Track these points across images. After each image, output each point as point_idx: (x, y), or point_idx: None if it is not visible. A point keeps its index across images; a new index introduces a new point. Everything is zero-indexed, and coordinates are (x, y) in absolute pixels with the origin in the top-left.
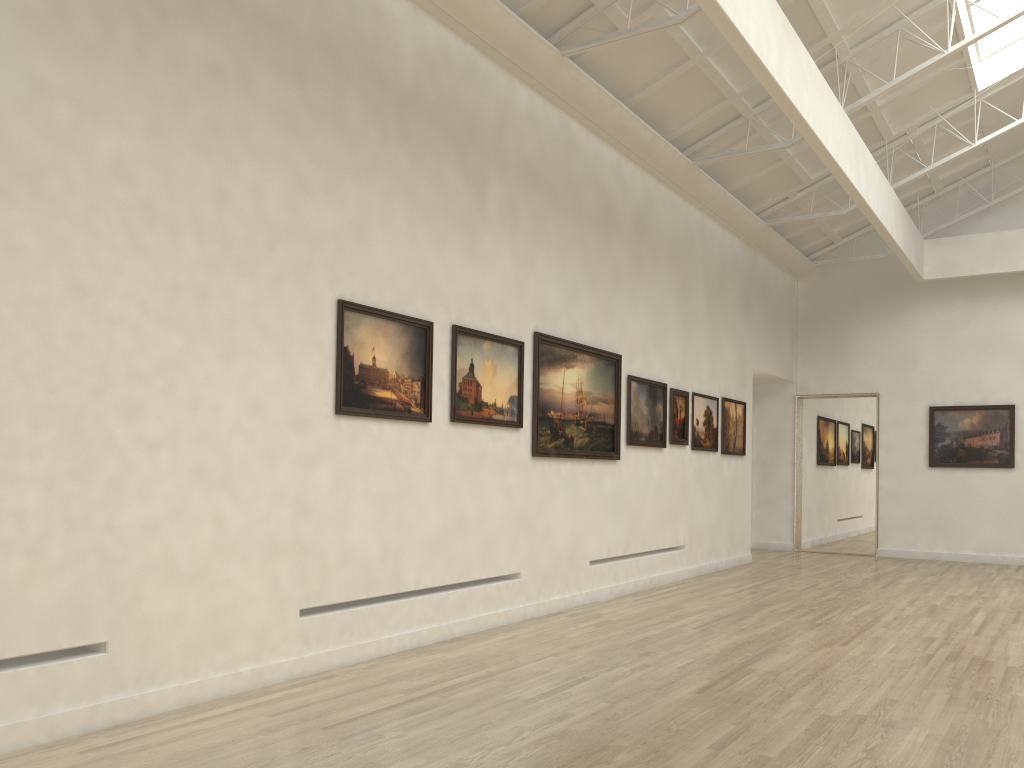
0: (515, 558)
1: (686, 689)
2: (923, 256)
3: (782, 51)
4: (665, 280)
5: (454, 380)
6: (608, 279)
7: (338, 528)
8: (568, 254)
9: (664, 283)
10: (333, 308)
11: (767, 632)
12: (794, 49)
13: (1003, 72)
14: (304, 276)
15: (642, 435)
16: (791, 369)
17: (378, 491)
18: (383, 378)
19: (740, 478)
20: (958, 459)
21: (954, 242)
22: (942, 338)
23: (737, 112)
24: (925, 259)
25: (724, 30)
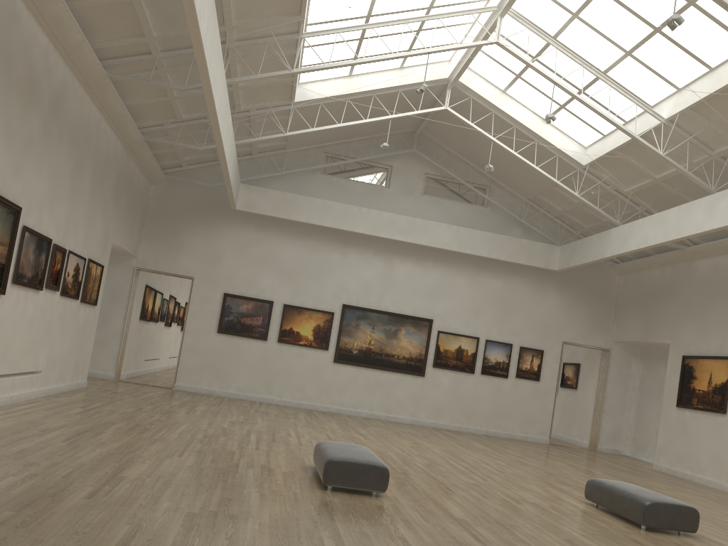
0: None
1: (77, 495)
2: (239, 194)
3: (209, 23)
4: (65, 156)
5: None
6: (22, 141)
7: None
8: None
9: (64, 159)
10: None
11: (122, 446)
12: (214, 26)
13: (310, 96)
14: None
15: (26, 277)
16: (136, 247)
17: None
18: None
19: (90, 322)
20: (236, 330)
21: (258, 190)
22: (239, 250)
23: (149, 50)
24: (239, 196)
25: None
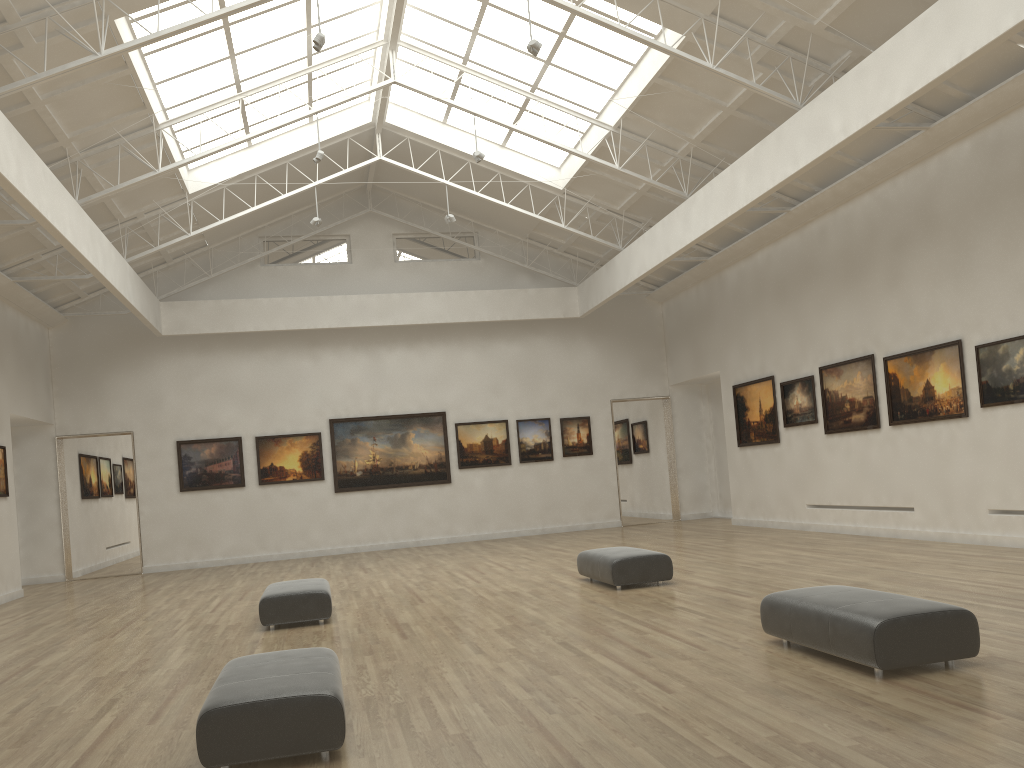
0: None
1: None
2: (161, 315)
3: (20, 163)
4: None
5: None
6: None
7: None
8: None
9: None
10: None
11: (46, 642)
12: (31, 160)
13: (207, 182)
14: None
15: None
16: (49, 412)
17: None
18: None
19: (6, 518)
20: (203, 483)
21: (185, 305)
22: (182, 384)
23: None
24: (163, 318)
25: None
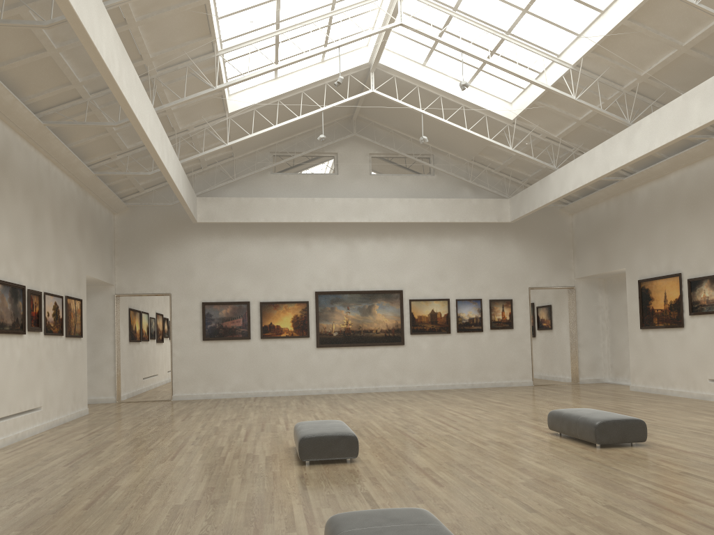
0: None
1: (76, 508)
2: (197, 207)
3: (121, 66)
4: (22, 207)
5: None
6: None
7: None
8: None
9: (21, 210)
10: None
11: (119, 460)
12: (128, 66)
13: (242, 105)
14: None
15: (7, 325)
16: (112, 276)
17: None
18: None
19: (79, 354)
20: (220, 335)
21: (214, 201)
22: (208, 259)
23: (79, 94)
24: (198, 209)
25: (86, 45)
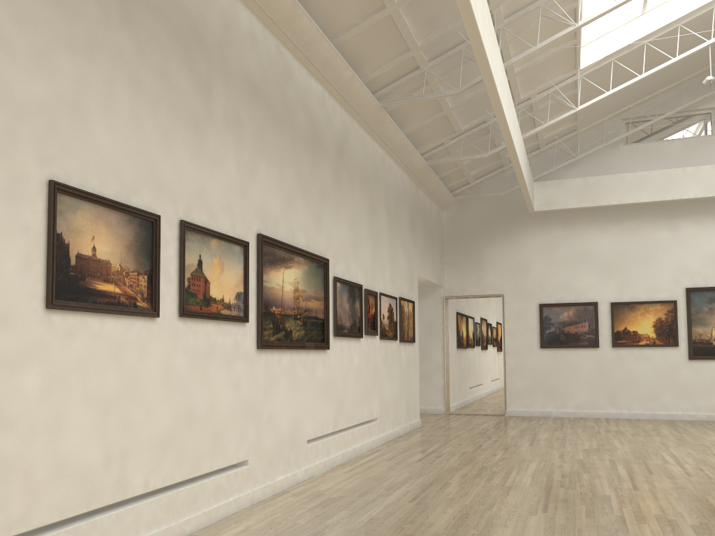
0: (243, 446)
1: None
2: (534, 194)
3: None
4: (359, 200)
5: (183, 275)
6: (317, 193)
7: (50, 438)
8: (285, 167)
9: (358, 202)
10: (43, 189)
11: (474, 501)
12: None
13: (597, 56)
14: (4, 148)
15: (345, 328)
16: (440, 277)
17: (100, 392)
18: (105, 270)
19: (412, 360)
20: (560, 342)
21: (554, 184)
22: (546, 254)
23: (416, 64)
24: (535, 196)
25: None
